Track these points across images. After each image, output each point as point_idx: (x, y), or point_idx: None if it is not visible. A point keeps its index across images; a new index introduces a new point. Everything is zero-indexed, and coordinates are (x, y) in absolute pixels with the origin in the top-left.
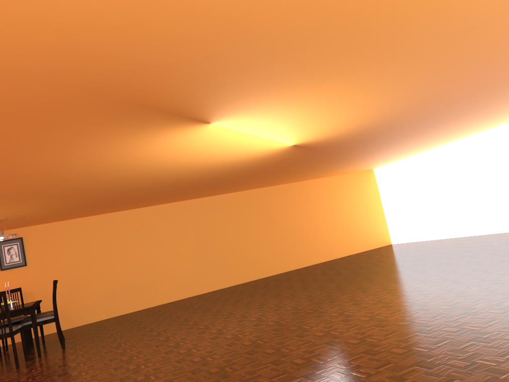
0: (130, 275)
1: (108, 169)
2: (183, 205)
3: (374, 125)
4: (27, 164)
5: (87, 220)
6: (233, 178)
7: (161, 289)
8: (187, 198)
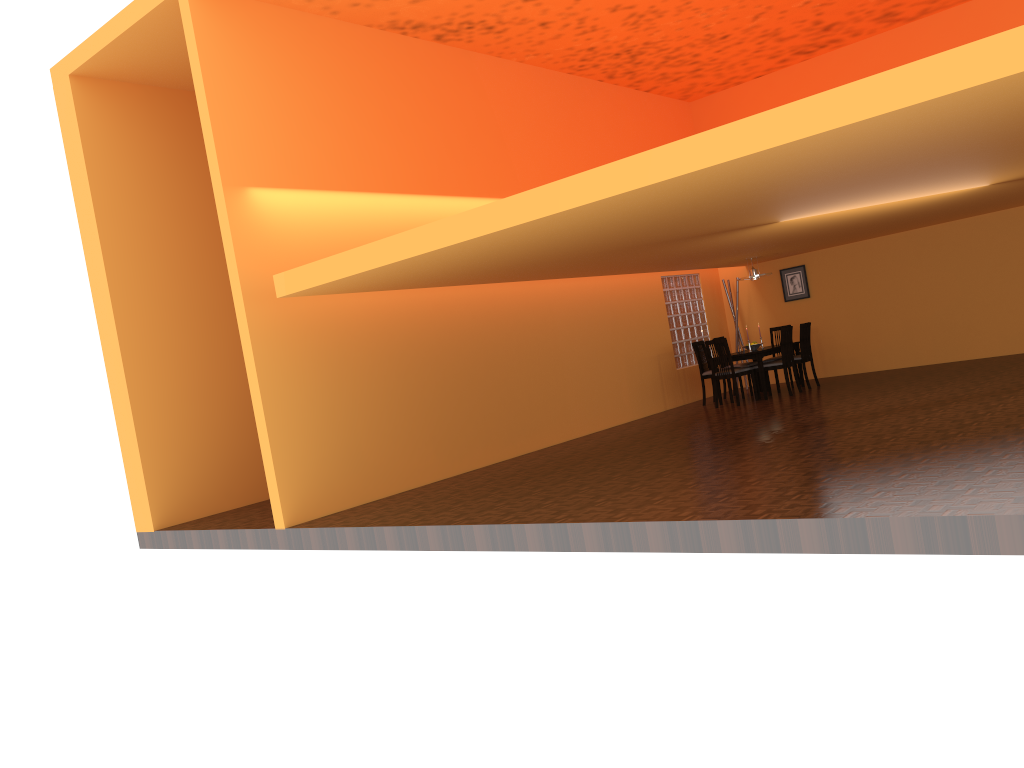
0: (933, 316)
1: (765, 238)
2: (1023, 212)
3: None
4: (679, 253)
5: (878, 241)
6: None
7: (978, 337)
8: (1022, 204)
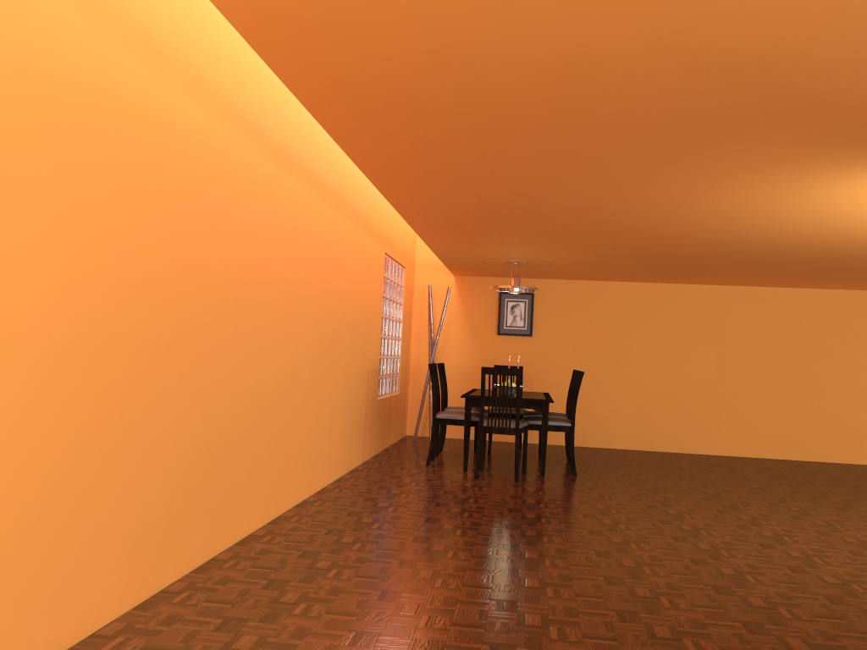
0: (679, 393)
1: (722, 218)
2: (800, 295)
3: None
4: (614, 193)
5: (631, 287)
6: None
7: (725, 430)
8: (813, 286)
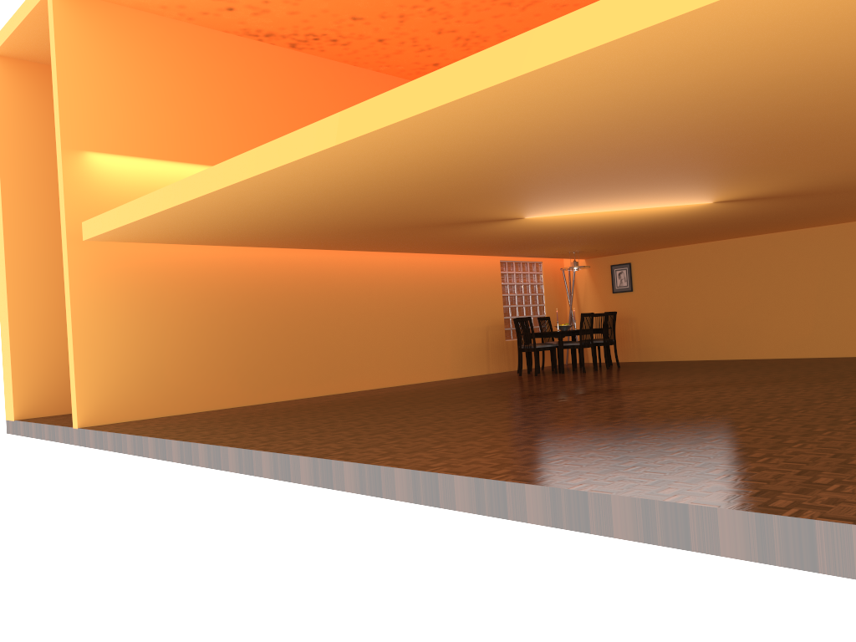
0: (730, 317)
1: (546, 233)
2: (809, 233)
3: (777, 182)
4: (471, 239)
5: (690, 248)
6: (785, 215)
7: (765, 340)
8: (805, 226)
